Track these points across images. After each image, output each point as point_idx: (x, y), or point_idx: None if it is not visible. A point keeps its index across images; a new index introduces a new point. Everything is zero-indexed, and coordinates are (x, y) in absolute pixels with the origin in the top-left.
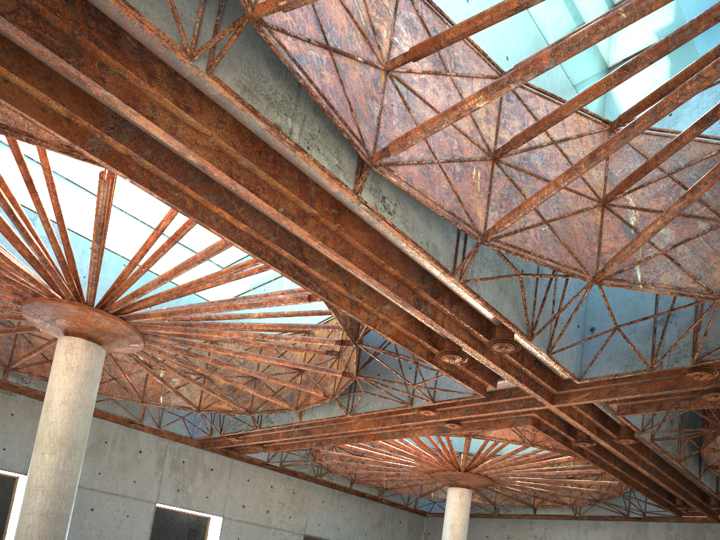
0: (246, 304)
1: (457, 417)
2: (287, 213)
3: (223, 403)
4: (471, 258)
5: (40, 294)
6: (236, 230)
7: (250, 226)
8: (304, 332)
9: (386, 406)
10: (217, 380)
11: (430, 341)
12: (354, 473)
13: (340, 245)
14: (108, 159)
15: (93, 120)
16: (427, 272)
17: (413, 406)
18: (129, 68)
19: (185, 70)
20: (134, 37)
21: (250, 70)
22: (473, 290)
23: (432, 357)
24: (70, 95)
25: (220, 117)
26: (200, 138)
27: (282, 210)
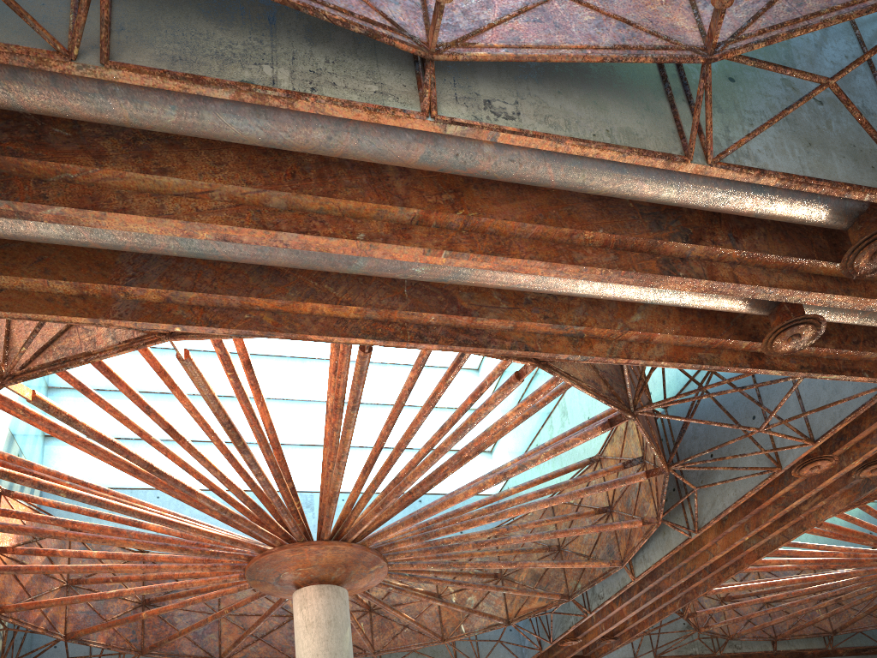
0: (450, 437)
1: (874, 448)
2: (372, 236)
3: (533, 601)
4: (706, 106)
5: (254, 555)
6: (347, 322)
7: (361, 305)
8: (592, 461)
9: (742, 492)
10: (516, 575)
11: (742, 335)
12: (768, 626)
13: (483, 242)
14: (143, 316)
15: (106, 278)
16: (662, 211)
17: (783, 468)
18: (66, 161)
19: (120, 111)
20: (44, 113)
21: (178, 35)
22: (746, 165)
23: (761, 359)
24: (71, 265)
25: (216, 159)
26: (201, 203)
27: (362, 236)
